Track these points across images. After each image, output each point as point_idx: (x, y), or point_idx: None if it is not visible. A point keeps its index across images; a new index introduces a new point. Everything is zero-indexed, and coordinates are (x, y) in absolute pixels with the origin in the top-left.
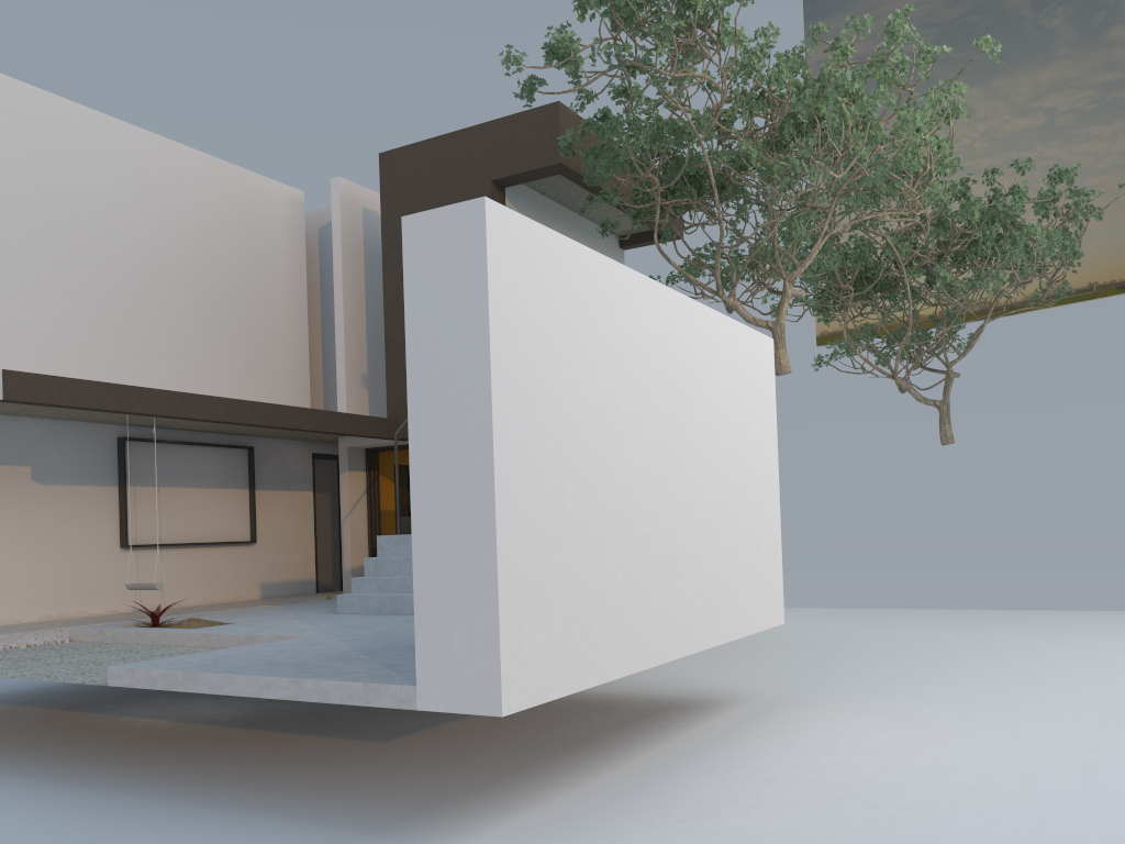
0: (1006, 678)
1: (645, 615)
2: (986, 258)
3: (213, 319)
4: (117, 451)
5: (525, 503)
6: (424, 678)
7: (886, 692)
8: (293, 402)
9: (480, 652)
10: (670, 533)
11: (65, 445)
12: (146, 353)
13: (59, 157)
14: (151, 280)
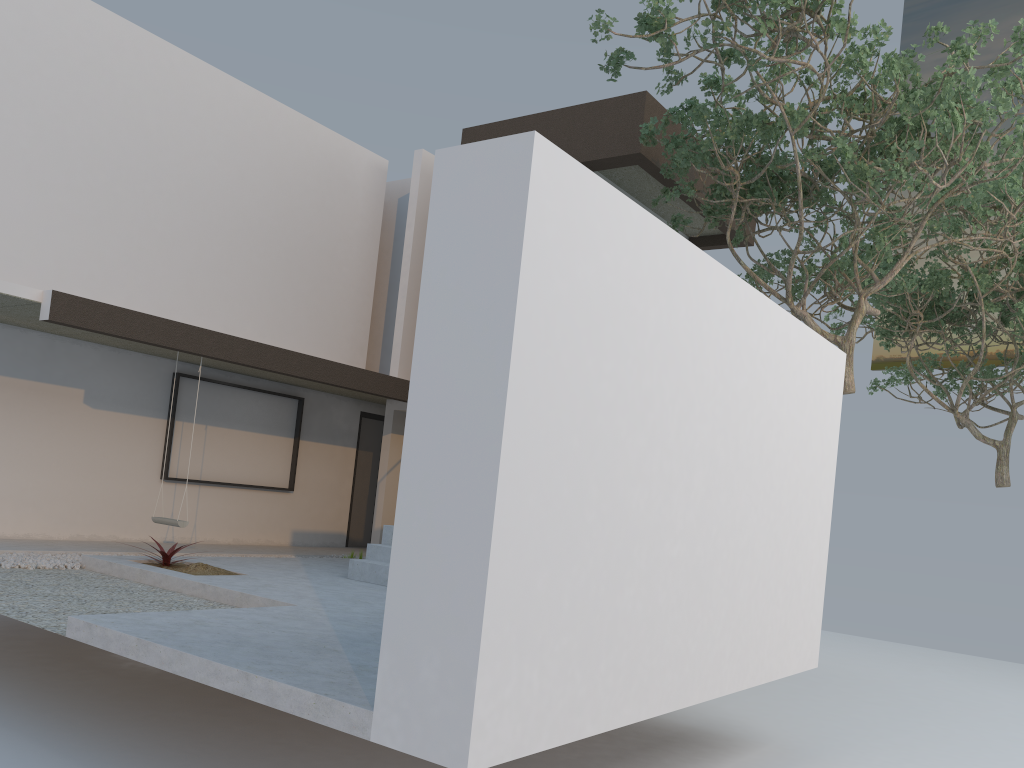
0: None
1: (663, 653)
2: None
3: (283, 271)
4: (170, 385)
5: (534, 511)
6: (383, 704)
7: (922, 760)
8: (349, 360)
9: (452, 687)
10: (705, 559)
11: (121, 373)
12: (213, 295)
13: (156, 98)
14: (227, 226)
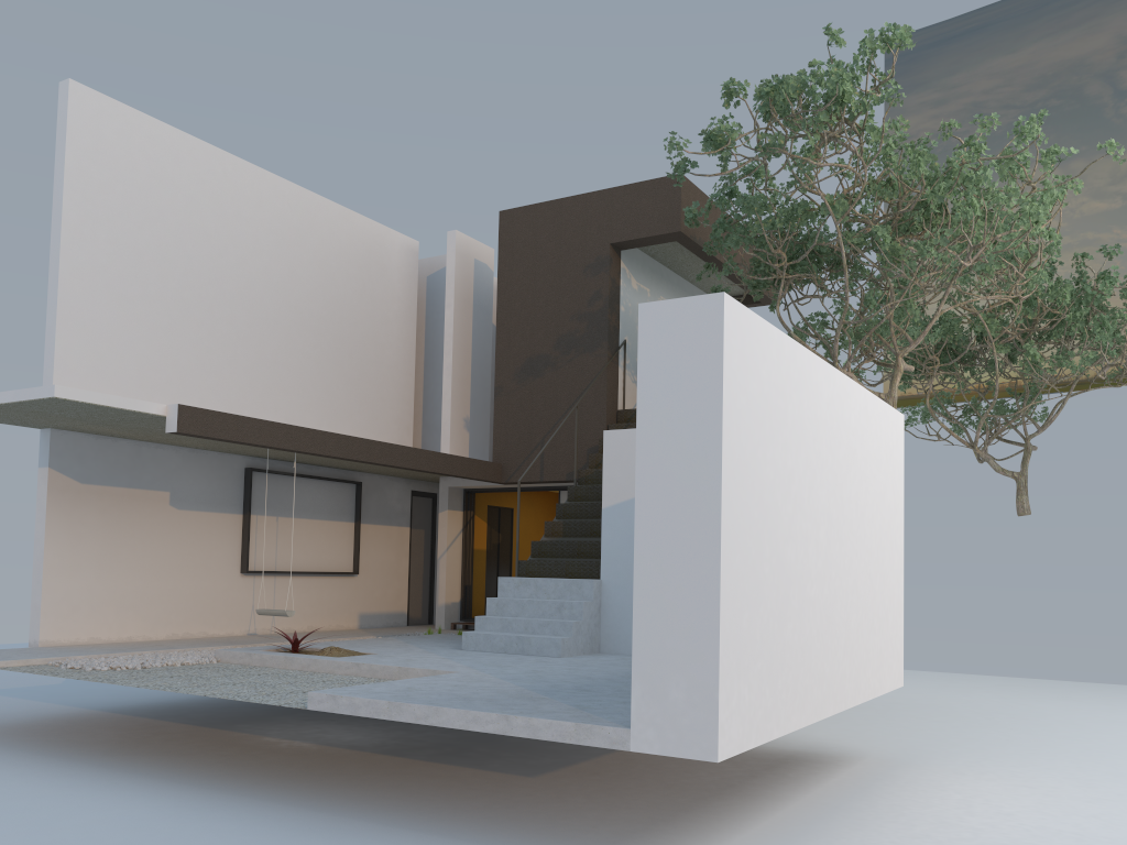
0: (1109, 751)
1: (811, 674)
2: (1069, 337)
3: (334, 359)
4: (243, 480)
5: (739, 568)
6: (639, 722)
7: (996, 758)
8: (398, 441)
9: (698, 701)
10: (830, 597)
11: (200, 473)
12: (274, 389)
13: (213, 204)
14: (283, 321)
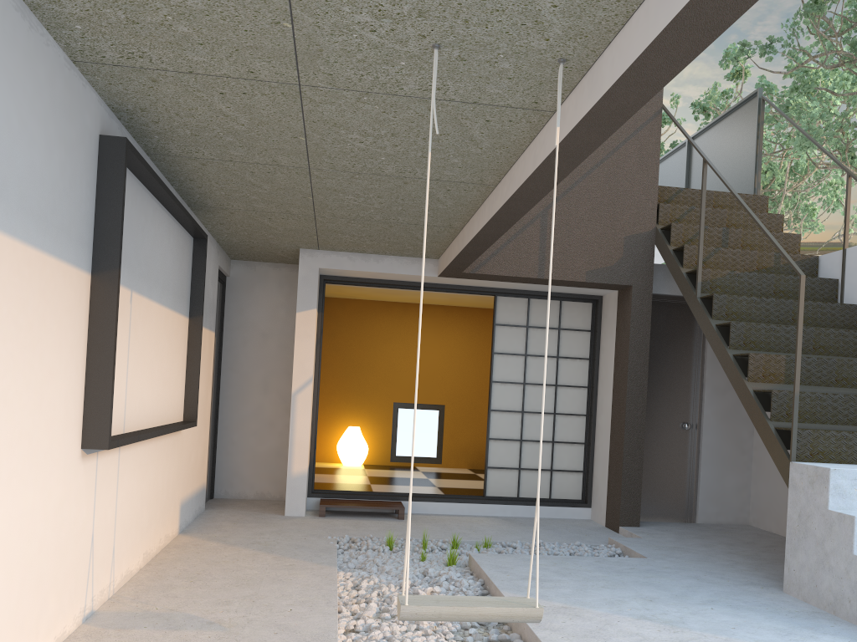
0: None
1: None
2: None
3: None
4: (96, 172)
5: None
6: None
7: None
8: None
9: None
10: None
11: (33, 107)
12: None
13: None
14: None
